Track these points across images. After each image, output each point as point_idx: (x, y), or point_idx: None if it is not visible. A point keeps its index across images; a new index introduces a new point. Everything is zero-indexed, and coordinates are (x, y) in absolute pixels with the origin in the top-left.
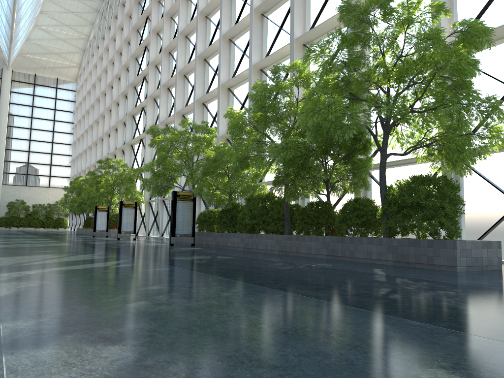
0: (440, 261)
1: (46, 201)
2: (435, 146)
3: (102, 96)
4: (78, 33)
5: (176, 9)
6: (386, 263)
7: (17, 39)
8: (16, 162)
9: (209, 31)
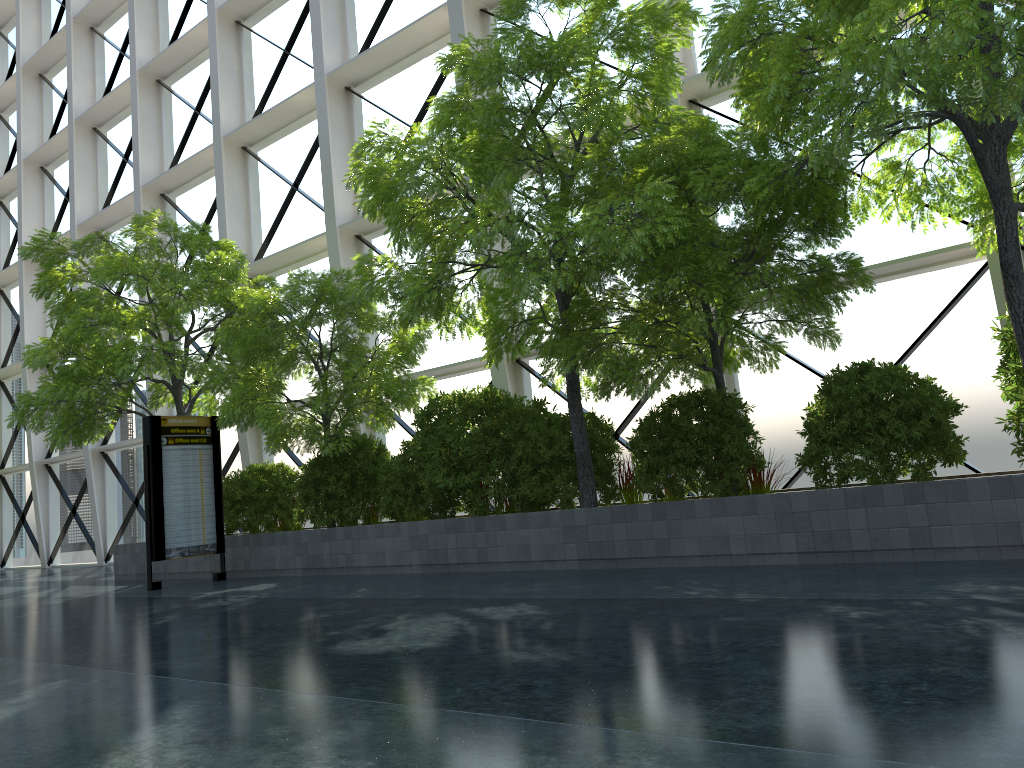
0: None
1: None
2: None
3: None
4: None
5: None
6: None
7: None
8: None
9: (166, 10)
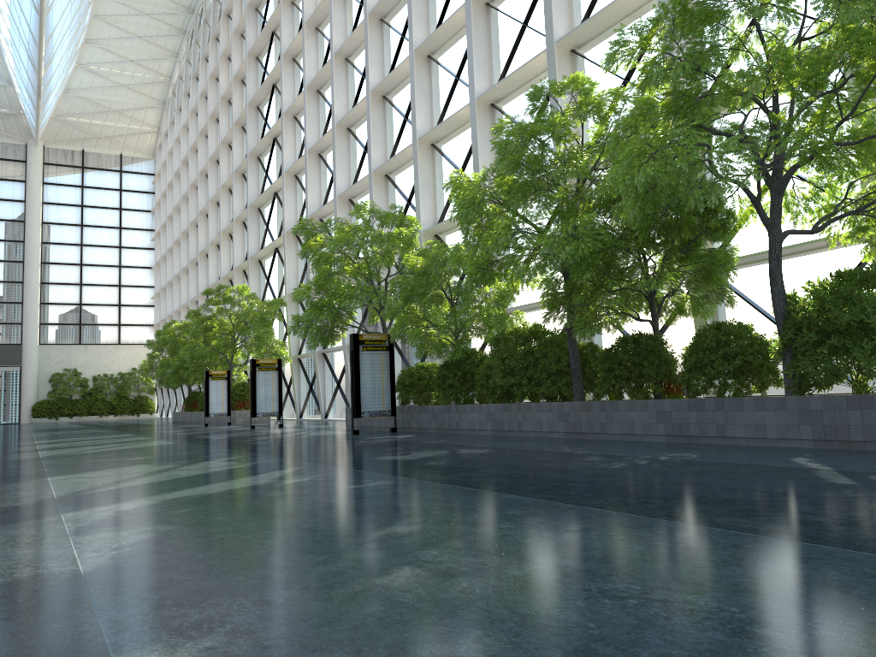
0: None
1: (116, 368)
2: (869, 213)
3: (201, 179)
4: (152, 73)
5: (325, 13)
6: (798, 445)
7: (49, 90)
8: (60, 304)
9: (389, 45)
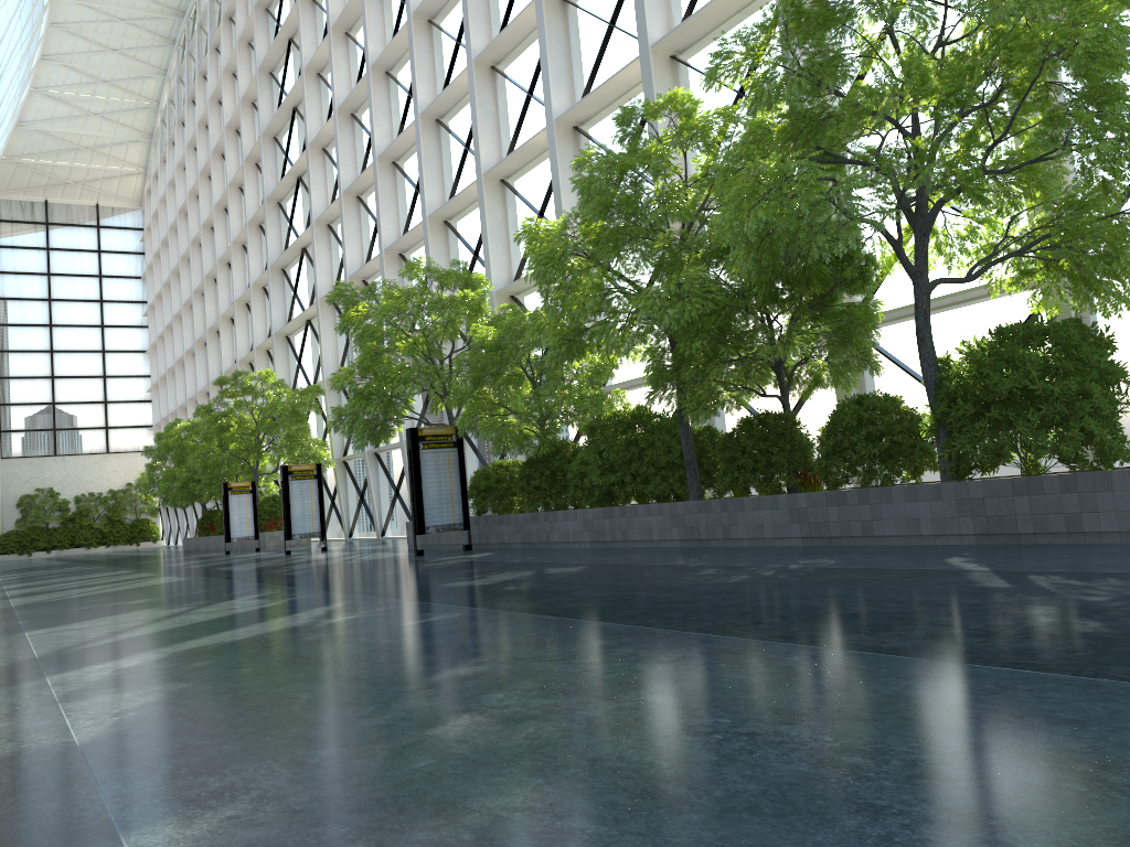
0: (1100, 523)
1: (105, 484)
2: (1035, 254)
3: (205, 233)
4: (133, 97)
5: (356, 13)
6: (958, 542)
7: None
8: (26, 404)
9: (441, 54)
